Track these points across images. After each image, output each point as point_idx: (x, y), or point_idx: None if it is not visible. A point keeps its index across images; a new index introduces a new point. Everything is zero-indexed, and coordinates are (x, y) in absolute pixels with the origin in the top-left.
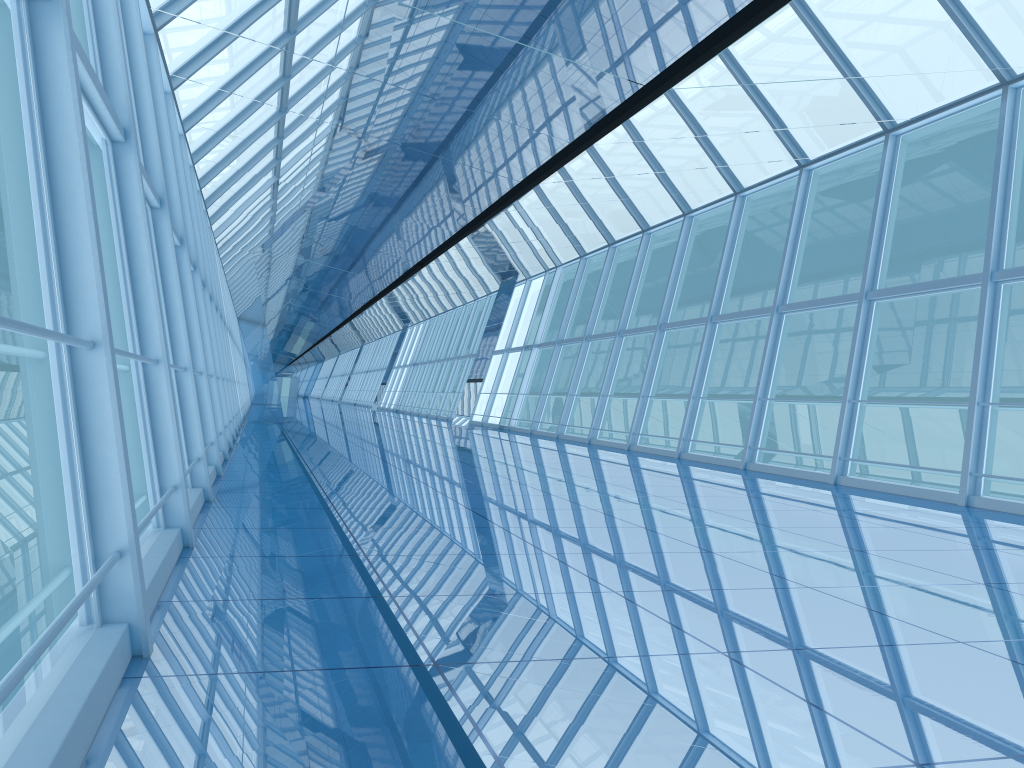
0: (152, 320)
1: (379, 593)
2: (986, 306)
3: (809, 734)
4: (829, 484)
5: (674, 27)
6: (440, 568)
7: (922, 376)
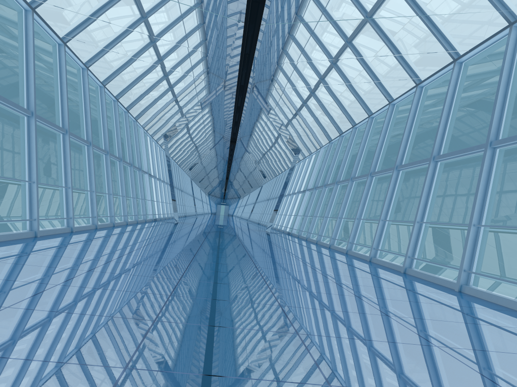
0: None
1: None
2: (485, 163)
3: None
4: (400, 272)
5: None
6: None
7: None
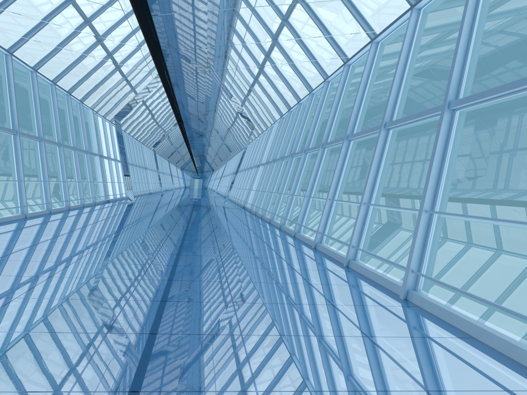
0: None
1: None
2: (378, 144)
3: None
4: (310, 248)
5: None
6: None
7: (515, 183)
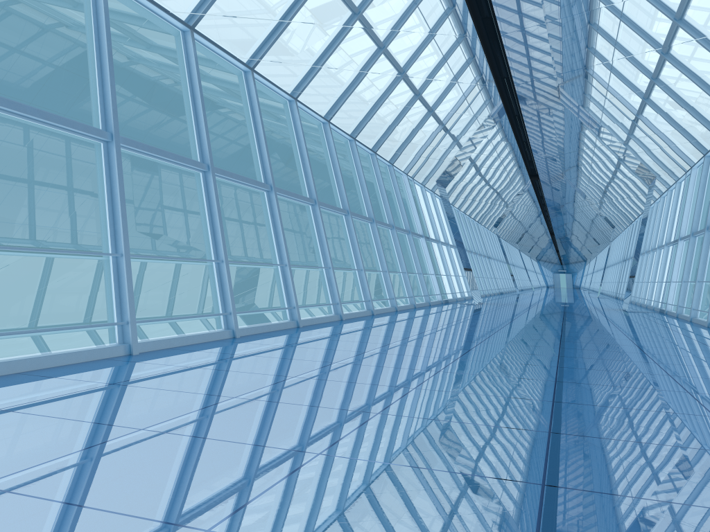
0: None
1: None
2: None
3: None
4: None
5: None
6: None
7: None
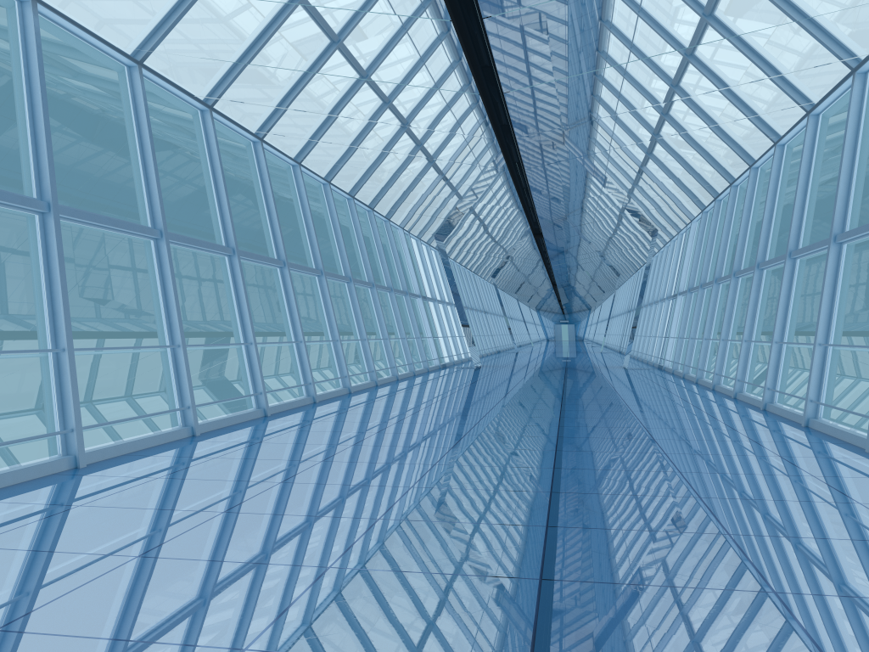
0: (62, 323)
1: (80, 503)
2: None
3: (4, 606)
4: (798, 426)
5: (438, 54)
6: (172, 489)
7: None
